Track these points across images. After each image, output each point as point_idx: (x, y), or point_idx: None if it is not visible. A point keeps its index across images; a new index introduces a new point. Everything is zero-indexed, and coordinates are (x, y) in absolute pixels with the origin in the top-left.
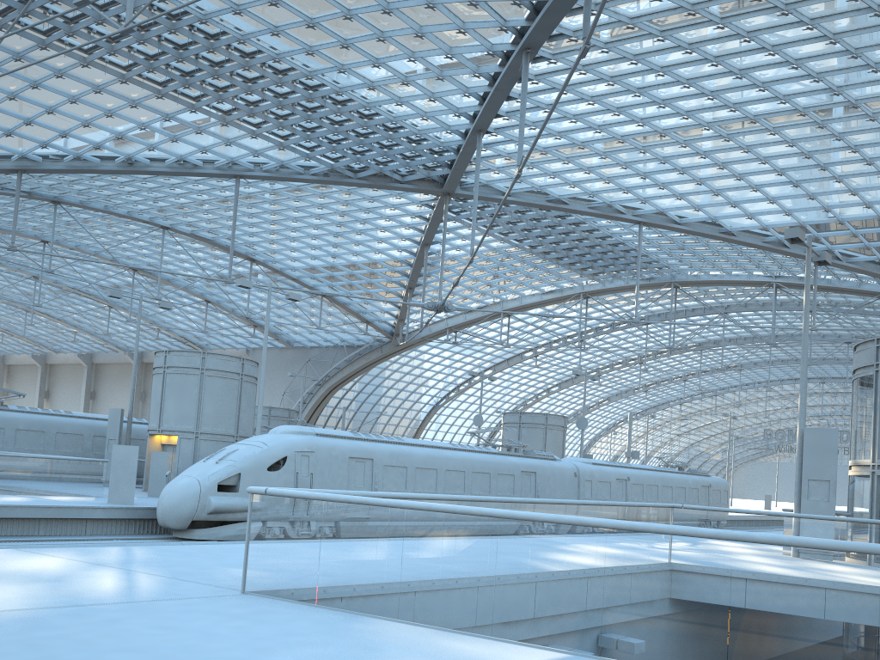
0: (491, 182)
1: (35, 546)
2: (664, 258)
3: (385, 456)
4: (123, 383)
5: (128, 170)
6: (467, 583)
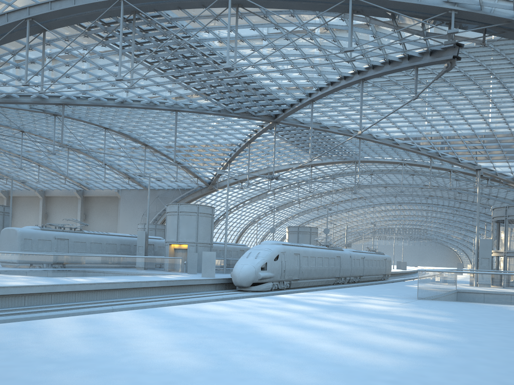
0: (297, 118)
1: (259, 293)
2: (357, 151)
3: (302, 252)
4: (31, 208)
5: (121, 106)
6: (496, 291)
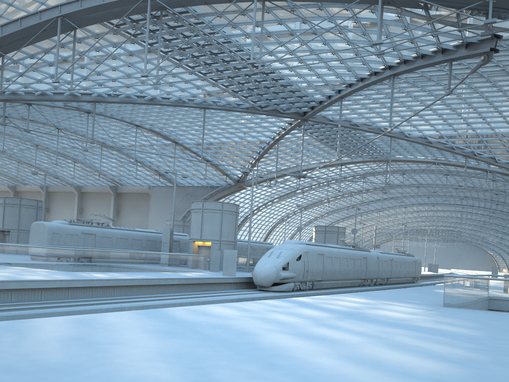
0: (326, 115)
1: (277, 294)
2: (389, 149)
3: (326, 253)
4: (67, 203)
5: (151, 103)
6: None
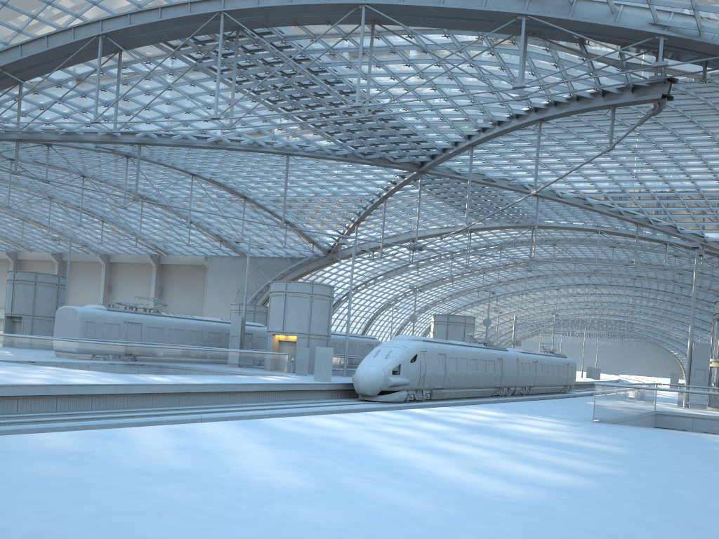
0: (452, 167)
1: (387, 406)
2: (535, 212)
3: (449, 352)
4: (90, 278)
5: (215, 147)
6: (698, 416)
